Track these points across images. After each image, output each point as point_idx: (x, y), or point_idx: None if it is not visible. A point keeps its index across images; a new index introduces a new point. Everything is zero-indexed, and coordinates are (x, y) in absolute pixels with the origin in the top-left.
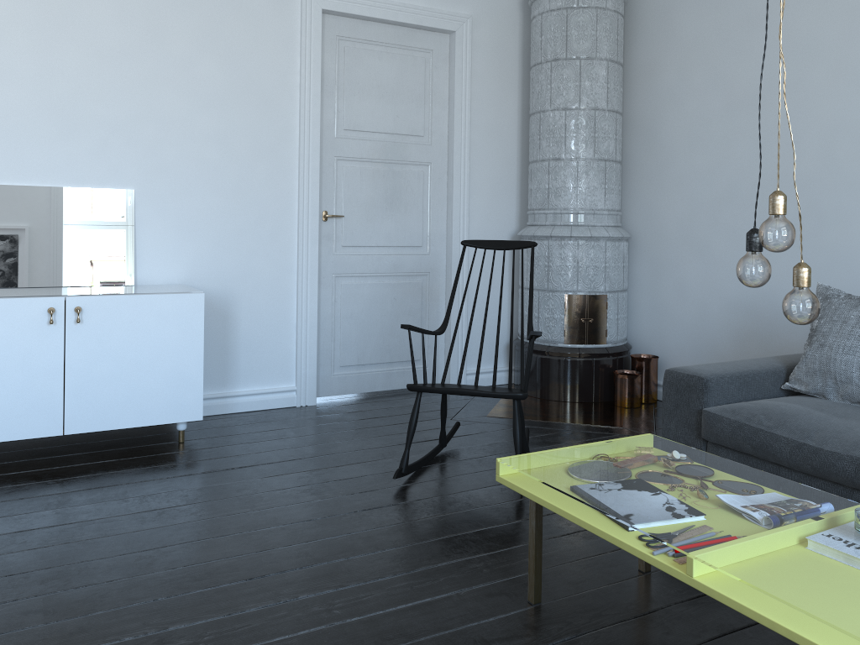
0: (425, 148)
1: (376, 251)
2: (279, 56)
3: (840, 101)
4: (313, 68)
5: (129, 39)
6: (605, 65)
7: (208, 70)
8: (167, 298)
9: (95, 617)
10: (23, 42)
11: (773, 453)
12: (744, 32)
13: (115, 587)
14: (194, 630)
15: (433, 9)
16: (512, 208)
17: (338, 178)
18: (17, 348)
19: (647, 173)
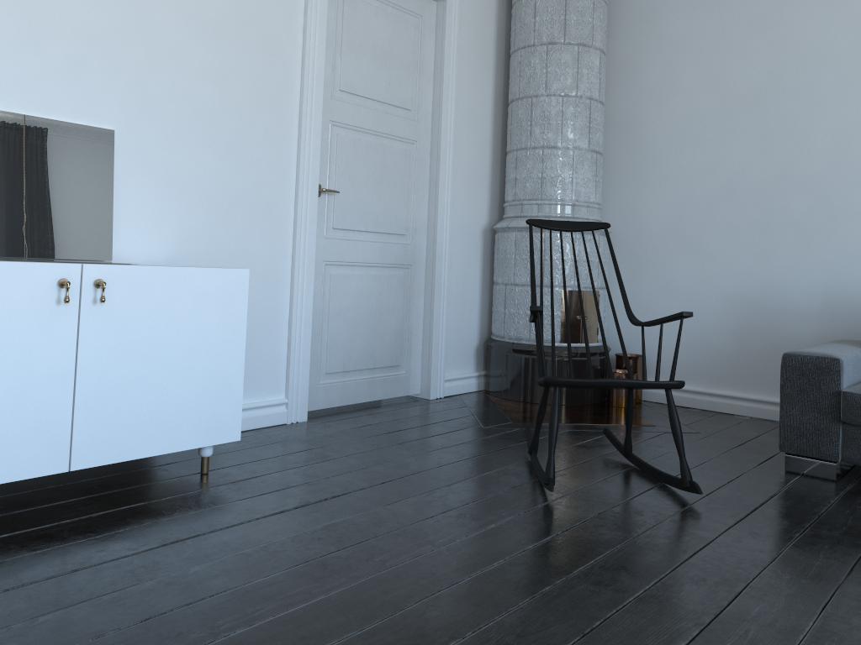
0: (412, 124)
1: (364, 237)
2: None
3: (852, 104)
4: (320, 10)
5: None
6: (598, 54)
7: None
8: (208, 273)
9: None
10: None
11: None
12: (744, 35)
13: None
14: None
15: None
16: (485, 200)
17: (331, 147)
18: (11, 339)
19: (624, 169)
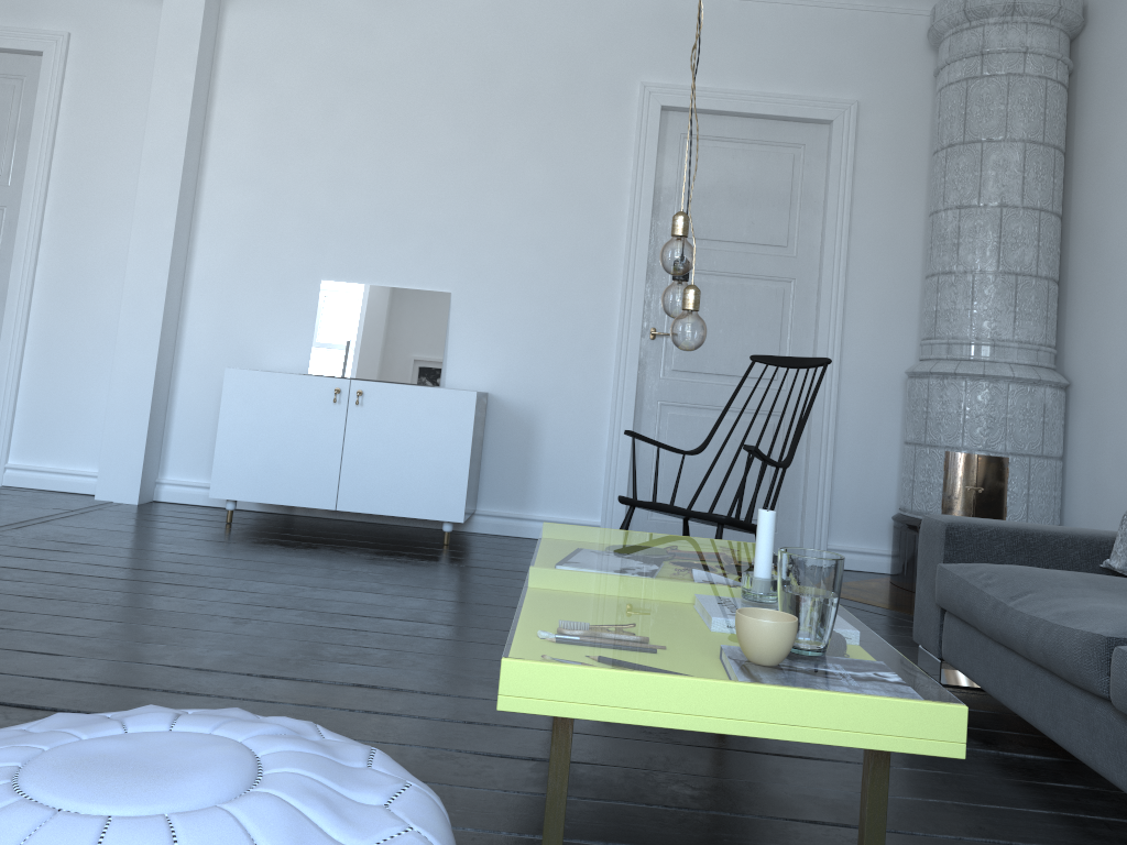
0: (787, 260)
1: (715, 380)
2: (609, 158)
3: None
4: (646, 169)
5: (460, 147)
6: (1019, 147)
7: (533, 174)
8: (440, 392)
9: (215, 603)
10: (369, 154)
11: (976, 616)
12: None
13: (252, 595)
14: (265, 624)
15: (803, 96)
16: (911, 341)
17: None
18: (306, 421)
19: (1091, 294)
